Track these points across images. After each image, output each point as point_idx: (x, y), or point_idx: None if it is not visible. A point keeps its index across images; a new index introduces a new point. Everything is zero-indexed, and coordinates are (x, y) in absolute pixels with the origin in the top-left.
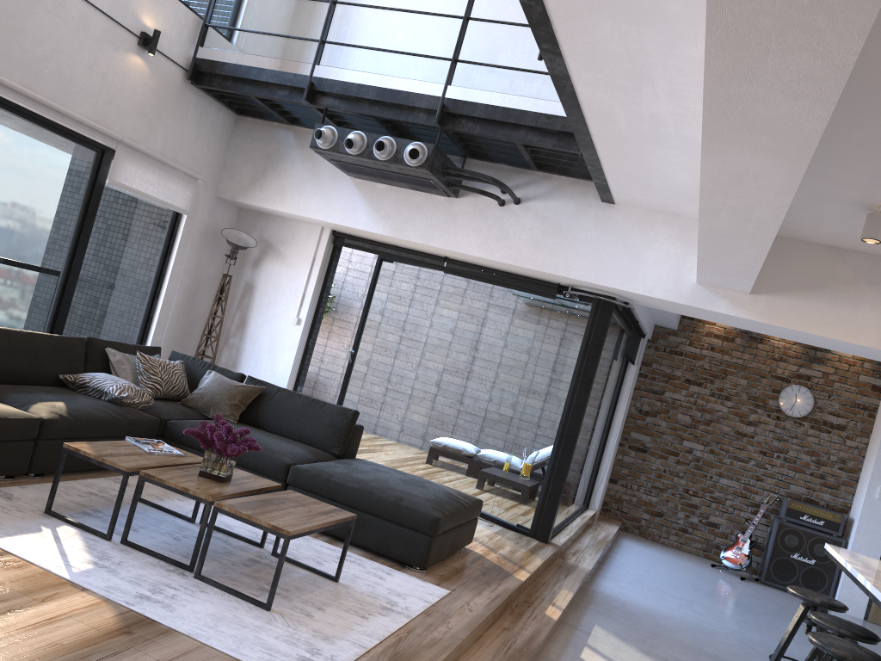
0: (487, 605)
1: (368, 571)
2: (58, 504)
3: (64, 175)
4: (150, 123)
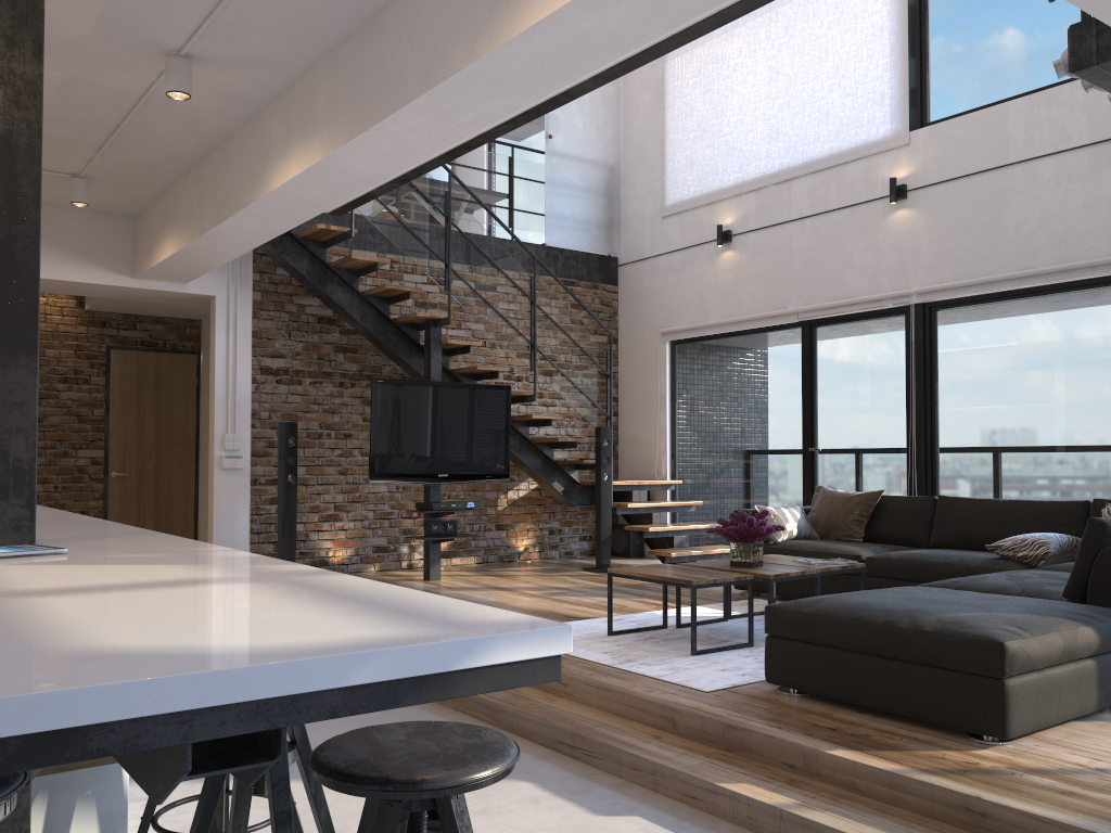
0: (671, 701)
1: (740, 668)
2: None
3: None
4: None
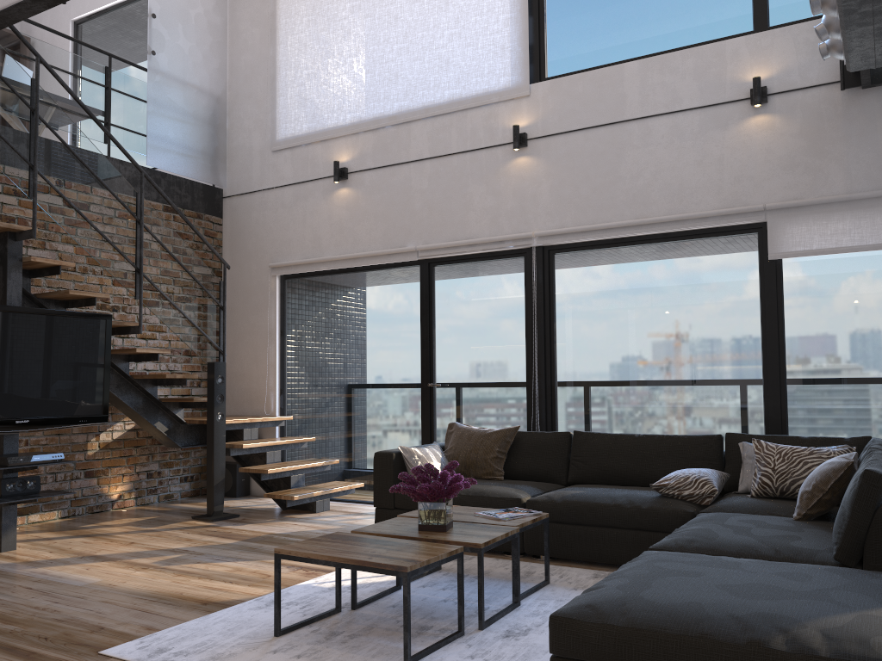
0: None
1: None
2: (470, 569)
3: (723, 272)
4: (810, 168)
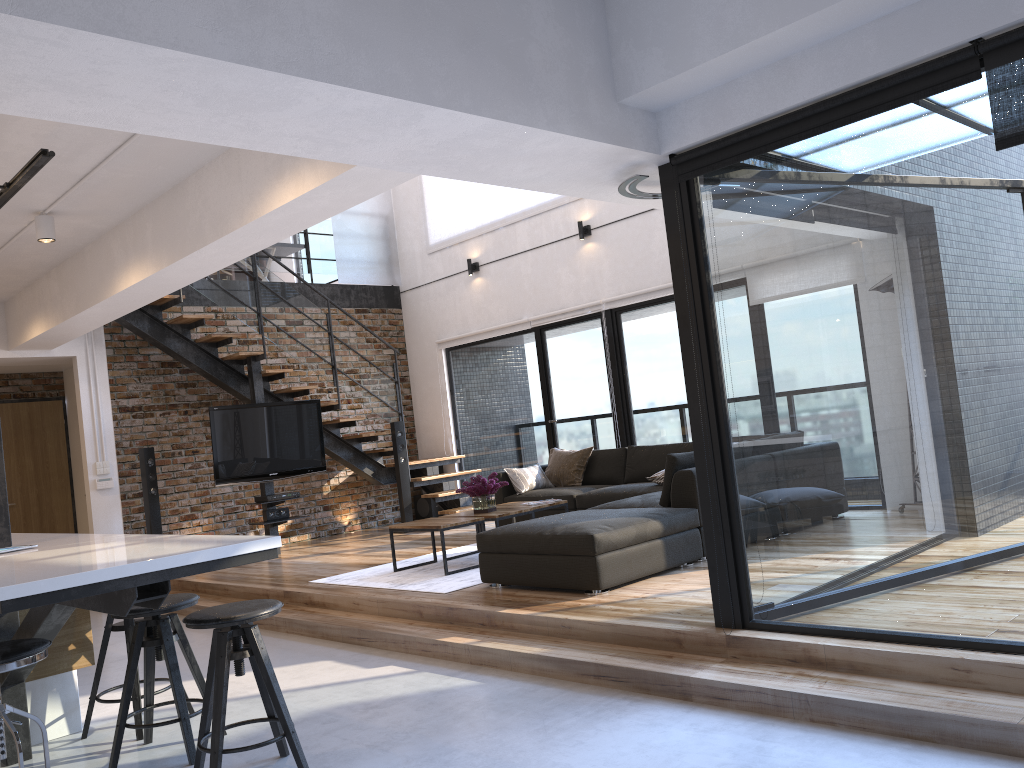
0: (419, 601)
1: (473, 578)
2: None
3: None
4: None
